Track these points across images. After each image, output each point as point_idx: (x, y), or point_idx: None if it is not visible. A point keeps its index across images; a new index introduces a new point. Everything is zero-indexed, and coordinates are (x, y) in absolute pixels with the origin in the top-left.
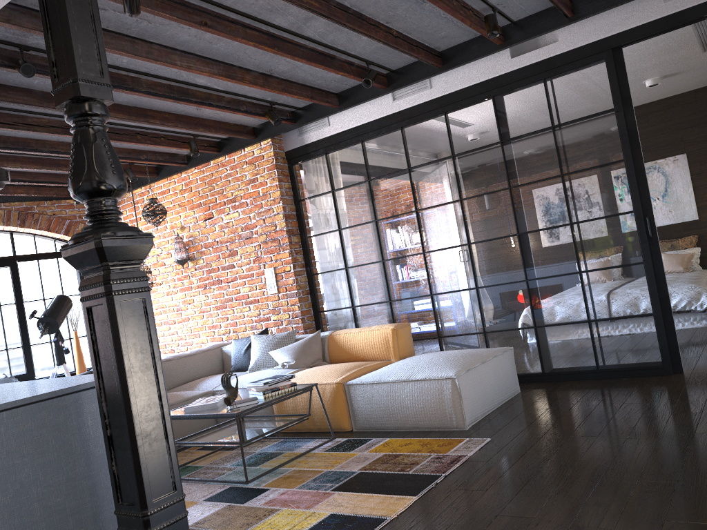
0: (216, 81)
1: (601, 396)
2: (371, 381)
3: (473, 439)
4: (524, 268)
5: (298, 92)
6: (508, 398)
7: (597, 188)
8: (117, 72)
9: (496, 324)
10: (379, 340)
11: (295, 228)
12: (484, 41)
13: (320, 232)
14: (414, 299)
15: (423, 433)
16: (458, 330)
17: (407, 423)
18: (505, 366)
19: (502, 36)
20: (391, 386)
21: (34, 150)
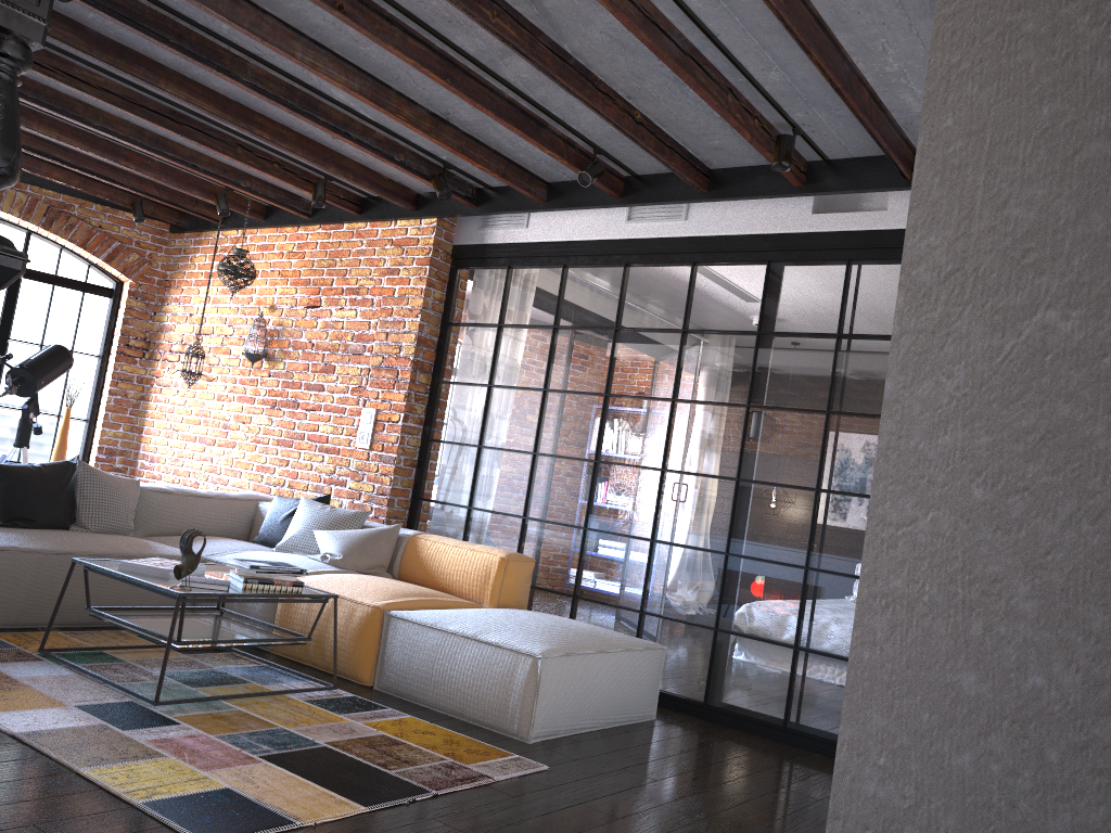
0: (363, 103)
1: (760, 766)
2: (422, 622)
3: (525, 759)
4: (729, 534)
5: (484, 160)
6: (628, 722)
7: (872, 449)
8: (212, 41)
9: (661, 604)
10: (477, 568)
11: (428, 362)
12: (777, 174)
13: (462, 381)
14: (559, 526)
15: (465, 726)
16: (604, 596)
17: (450, 703)
18: (639, 671)
19: (805, 175)
20: (446, 639)
21: (78, 119)
